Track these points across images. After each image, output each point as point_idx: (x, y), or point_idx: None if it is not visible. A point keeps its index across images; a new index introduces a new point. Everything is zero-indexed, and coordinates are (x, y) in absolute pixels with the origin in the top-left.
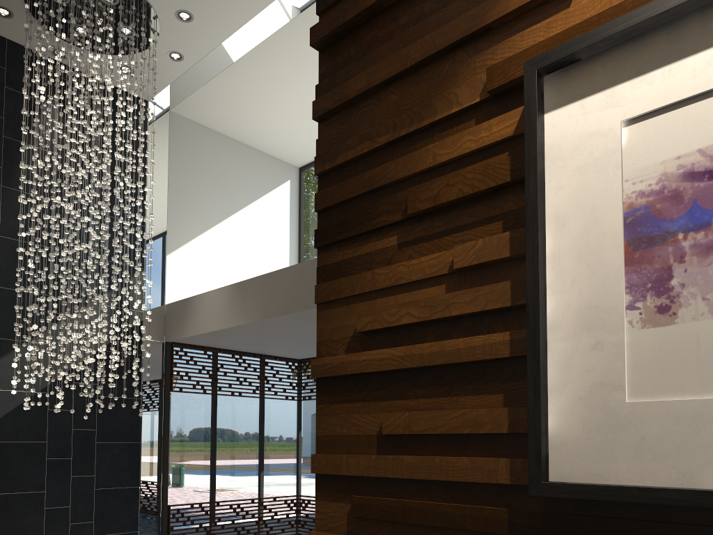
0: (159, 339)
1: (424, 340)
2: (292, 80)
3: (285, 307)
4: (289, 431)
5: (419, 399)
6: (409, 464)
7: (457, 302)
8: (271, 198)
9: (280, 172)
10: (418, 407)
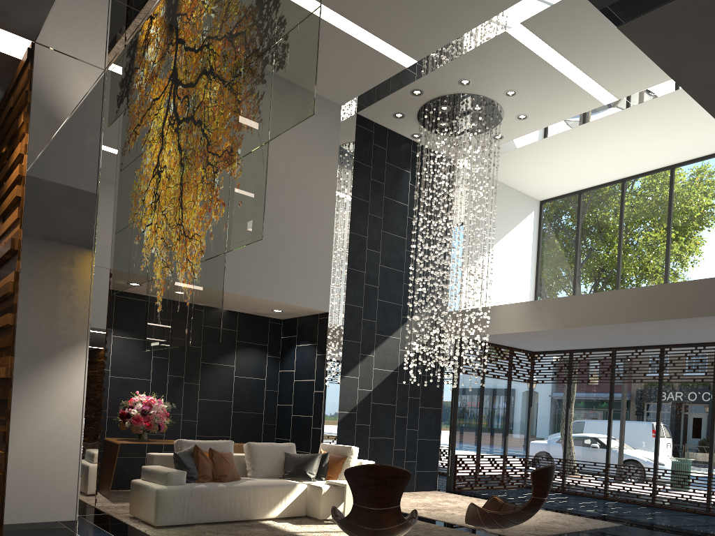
0: (454, 335)
1: None
2: (574, 150)
3: (582, 321)
4: (523, 406)
5: None
6: None
7: None
8: (522, 226)
9: (528, 205)
10: None
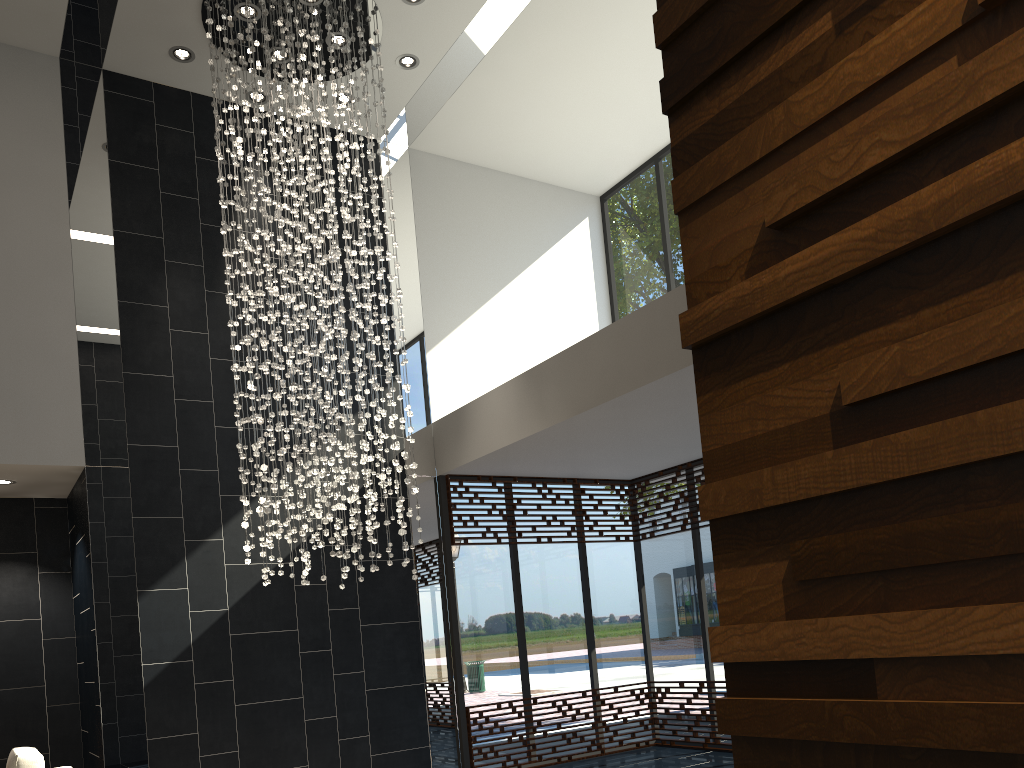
0: (429, 473)
1: (918, 189)
2: (577, 57)
3: (602, 392)
4: (626, 588)
5: (920, 312)
6: (913, 445)
7: (997, 69)
8: (564, 248)
9: (572, 208)
10: (920, 330)
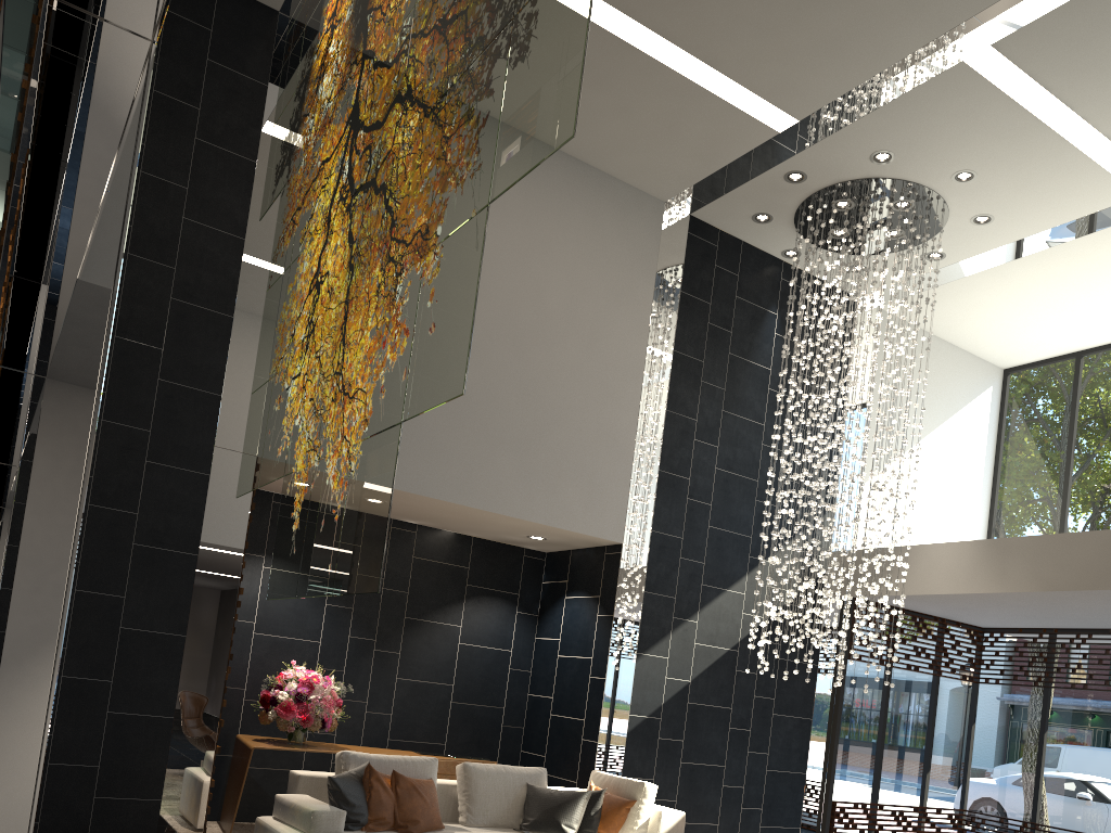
0: (841, 593)
1: None
2: (1073, 279)
3: (1082, 580)
4: (959, 722)
5: None
6: None
7: None
8: (969, 411)
9: (982, 376)
10: None
